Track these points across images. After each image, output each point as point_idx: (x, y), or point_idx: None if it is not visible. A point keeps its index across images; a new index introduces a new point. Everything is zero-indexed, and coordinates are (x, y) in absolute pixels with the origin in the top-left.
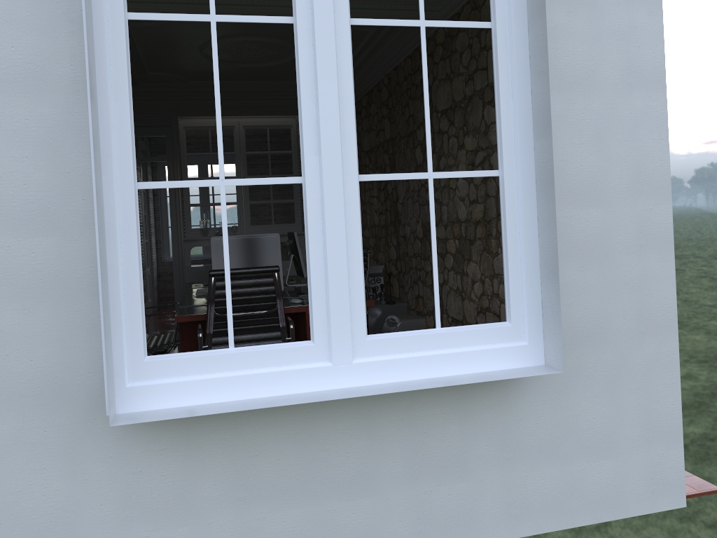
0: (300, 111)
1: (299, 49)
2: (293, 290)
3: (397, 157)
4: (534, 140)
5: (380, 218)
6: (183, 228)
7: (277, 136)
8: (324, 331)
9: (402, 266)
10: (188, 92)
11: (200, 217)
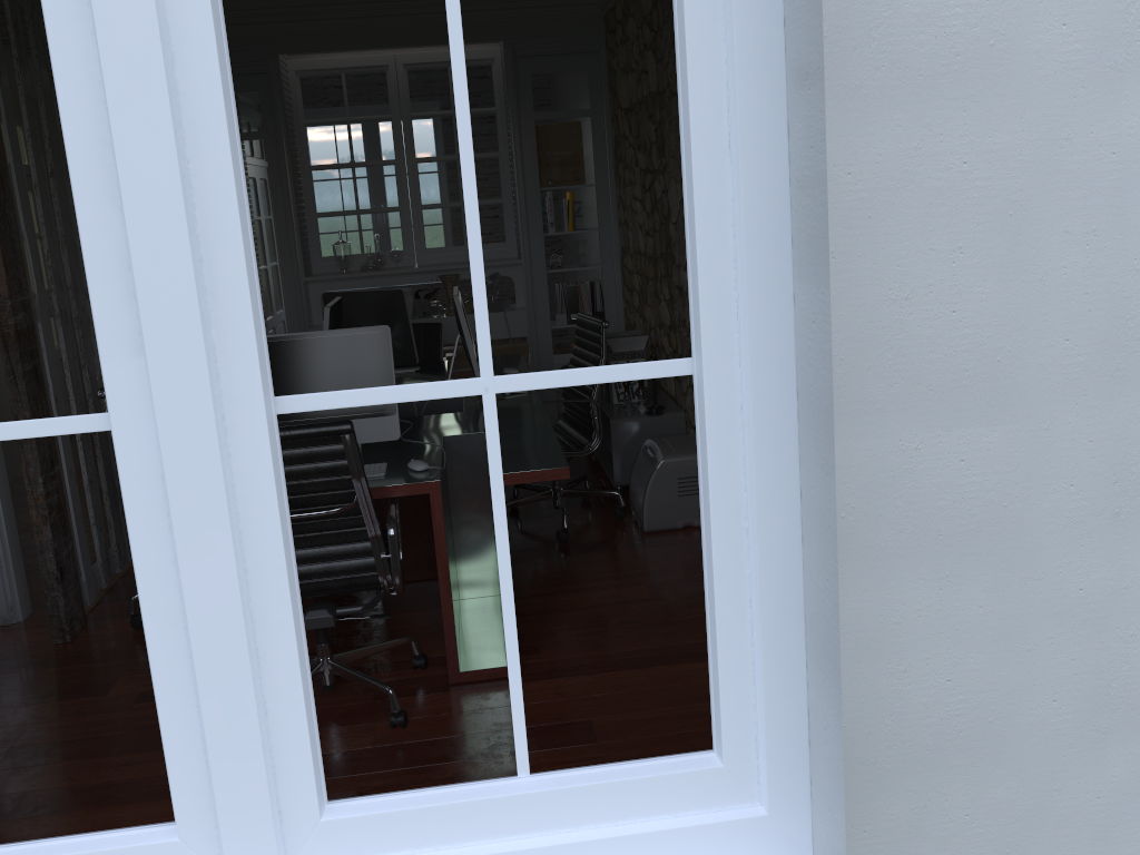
0: (80, 231)
1: (53, 48)
2: (460, 401)
3: (666, 133)
4: (795, 275)
5: (646, 243)
6: (302, 259)
7: (467, 80)
8: (204, 808)
9: (678, 343)
10: (292, 8)
11: (336, 236)
